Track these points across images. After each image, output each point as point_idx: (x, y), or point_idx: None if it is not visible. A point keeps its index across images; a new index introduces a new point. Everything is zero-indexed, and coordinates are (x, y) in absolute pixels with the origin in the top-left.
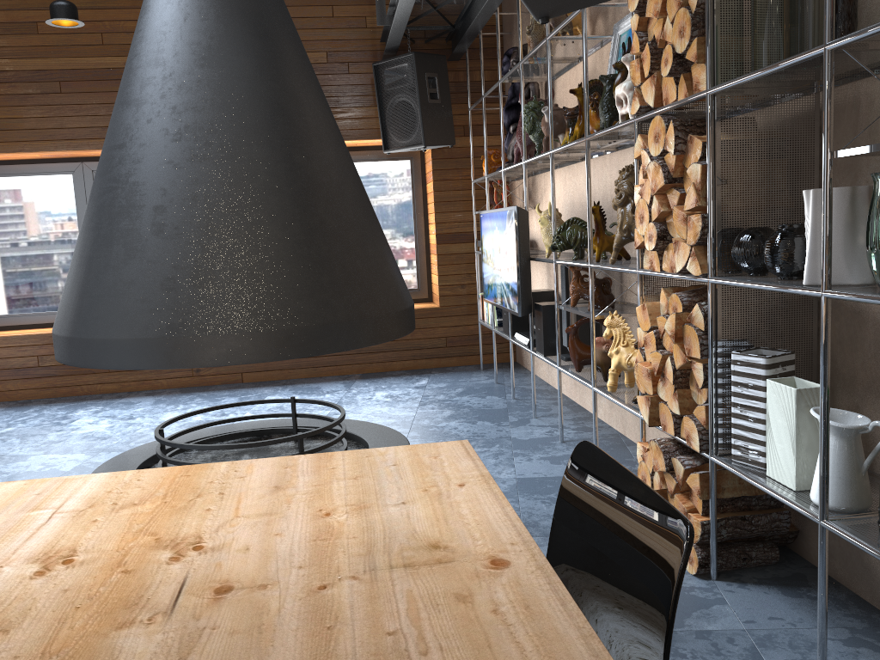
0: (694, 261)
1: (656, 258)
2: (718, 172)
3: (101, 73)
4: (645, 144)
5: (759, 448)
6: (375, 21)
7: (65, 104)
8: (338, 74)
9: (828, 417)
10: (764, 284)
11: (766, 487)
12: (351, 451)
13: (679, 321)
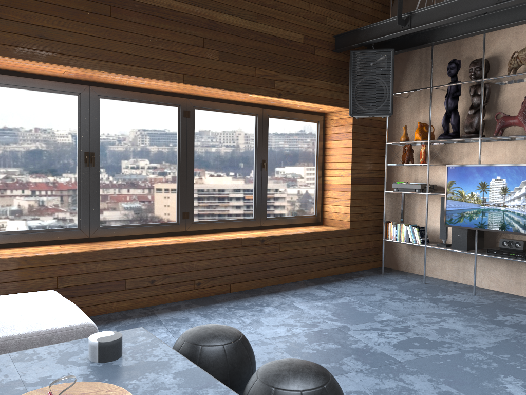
0: None
1: None
2: None
3: (148, 8)
4: None
5: None
6: (331, 22)
7: (113, 28)
8: (308, 53)
9: None
10: None
11: None
12: None
13: None
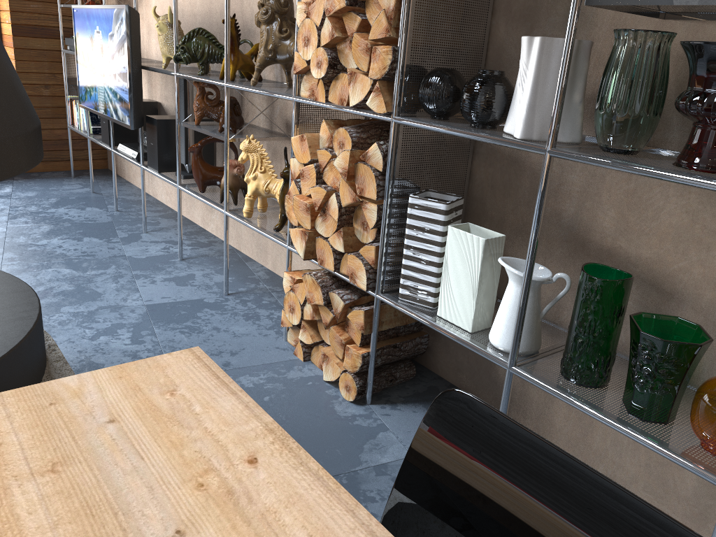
0: (378, 97)
1: (322, 87)
2: (414, 1)
3: None
4: None
5: (429, 288)
6: None
7: None
8: None
9: (532, 273)
10: (469, 133)
11: (446, 330)
12: (17, 392)
13: (352, 159)
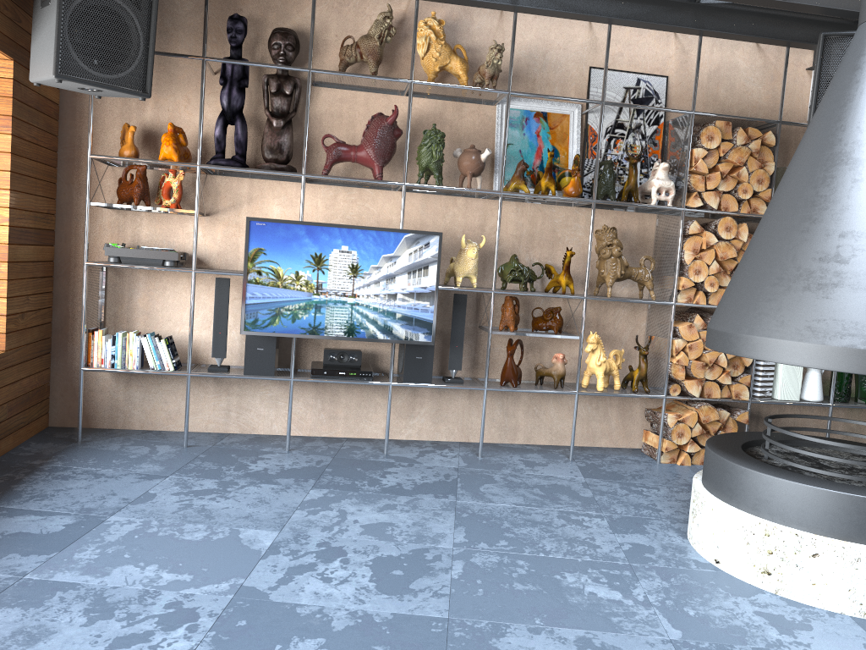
0: None
1: (702, 296)
2: None
3: None
4: (703, 228)
5: (769, 389)
6: None
7: None
8: None
9: None
10: None
11: (797, 402)
12: None
13: None
